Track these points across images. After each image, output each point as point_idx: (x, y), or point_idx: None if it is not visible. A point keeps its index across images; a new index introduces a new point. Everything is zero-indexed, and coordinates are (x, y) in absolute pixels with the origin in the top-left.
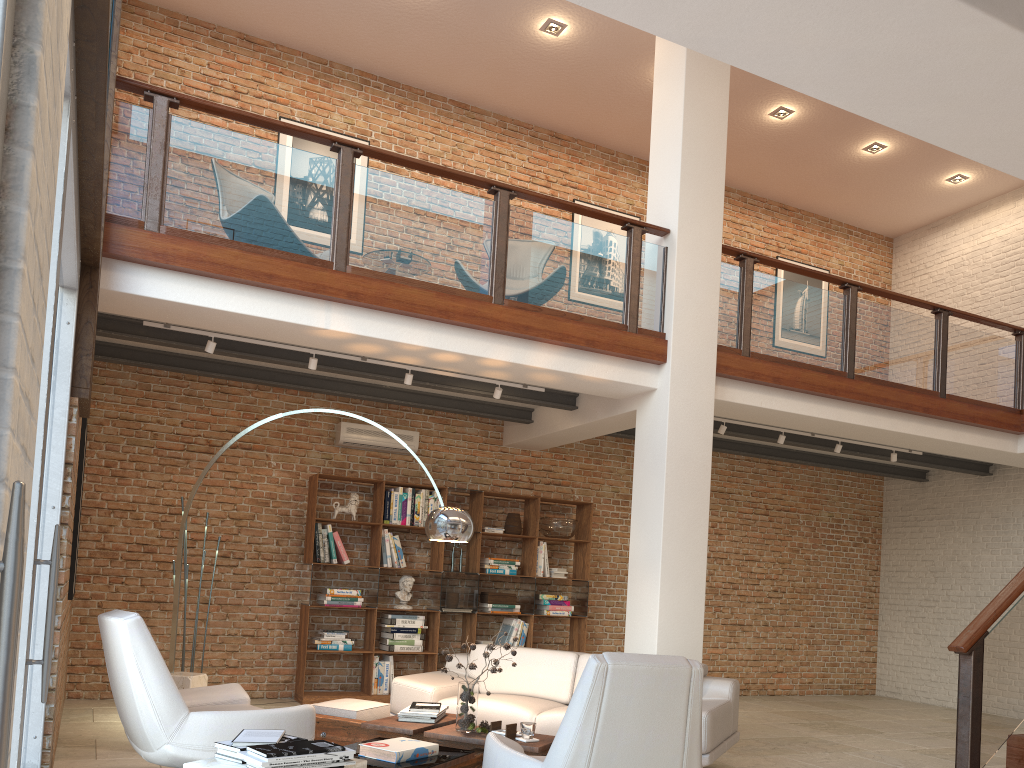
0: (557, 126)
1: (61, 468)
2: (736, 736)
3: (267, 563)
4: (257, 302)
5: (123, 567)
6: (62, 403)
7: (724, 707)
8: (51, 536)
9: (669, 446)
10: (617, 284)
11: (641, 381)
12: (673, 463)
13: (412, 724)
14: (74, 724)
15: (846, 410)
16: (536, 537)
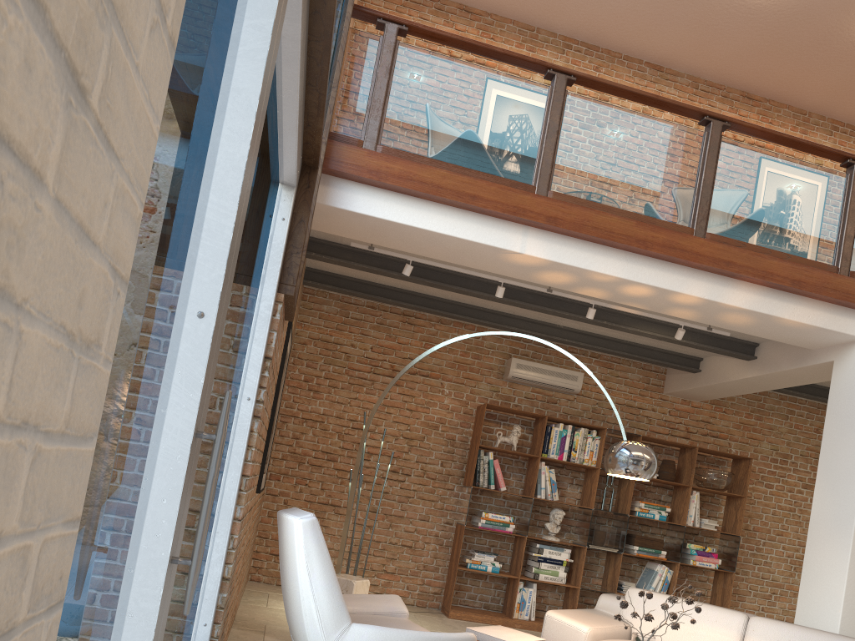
0: (750, 86)
1: (260, 361)
2: None
3: (430, 482)
4: (458, 223)
5: (308, 471)
6: (268, 297)
7: None
8: (243, 427)
9: None
10: (830, 223)
11: (847, 329)
12: None
13: None
14: (250, 606)
15: None
16: (690, 486)
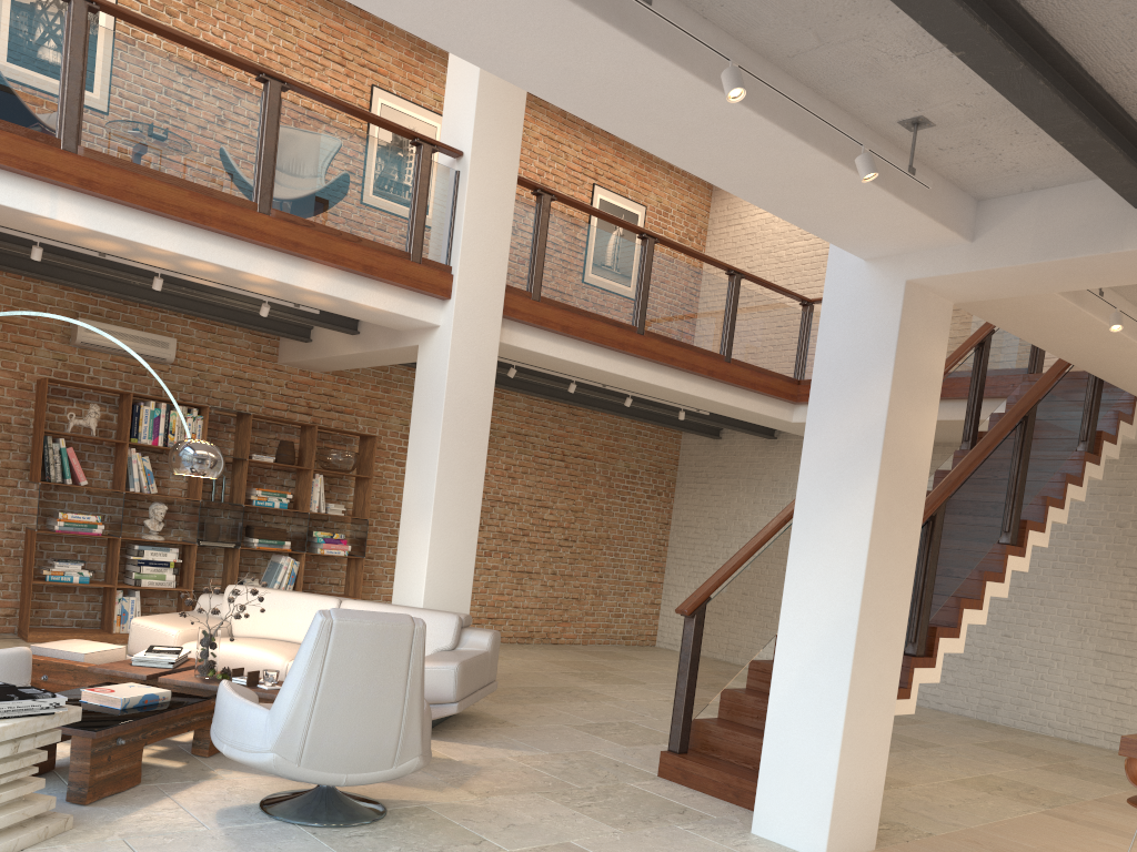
0: None
1: None
2: (493, 685)
3: None
4: None
5: None
6: None
7: (480, 658)
8: None
9: (448, 389)
10: (402, 206)
11: (423, 316)
12: (452, 407)
13: (147, 669)
14: None
15: (634, 366)
16: (312, 469)
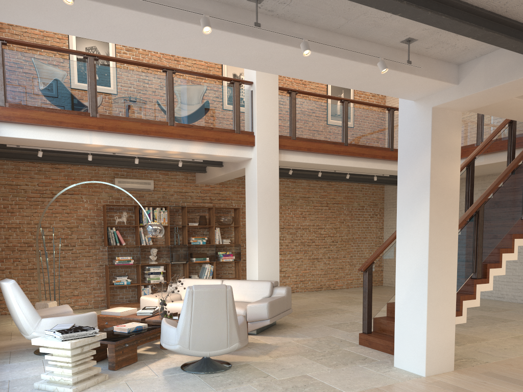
0: None
1: None
2: (289, 310)
3: (87, 247)
4: (56, 134)
5: (18, 254)
6: None
7: (280, 299)
8: None
9: (258, 185)
10: (229, 110)
11: (244, 155)
12: (260, 192)
13: (142, 316)
14: (2, 326)
15: (345, 160)
16: (214, 226)
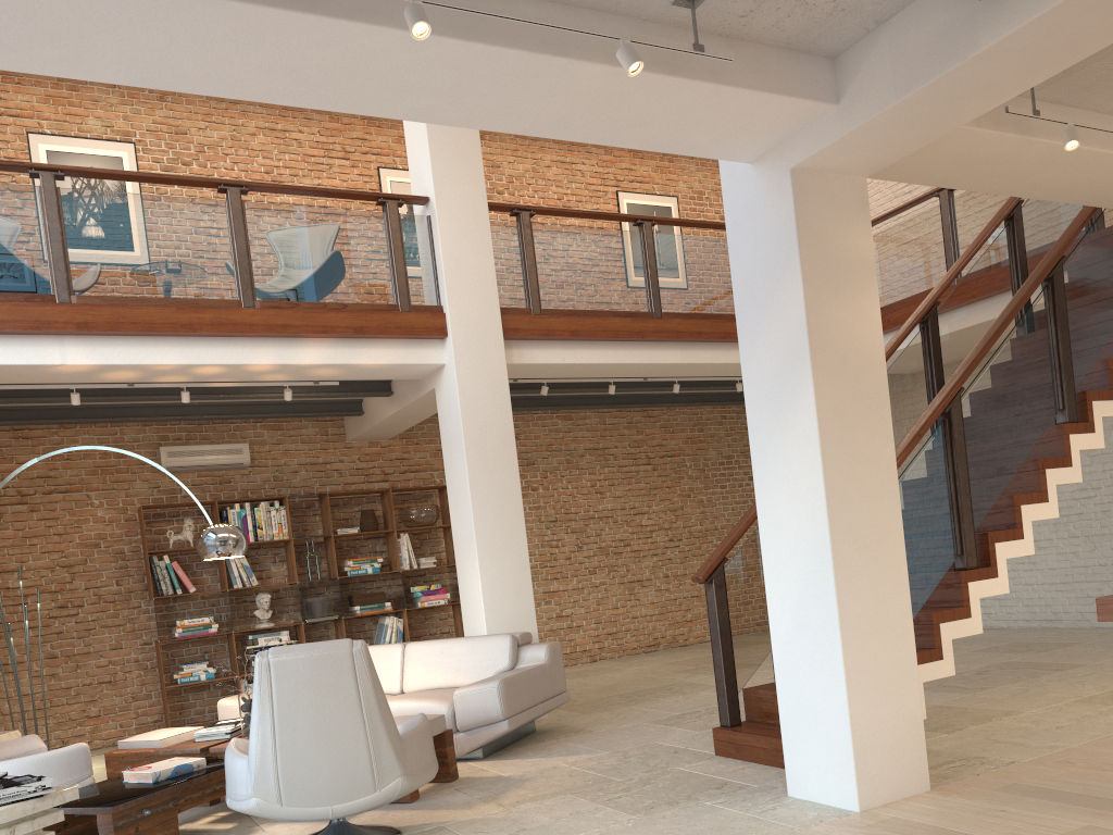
0: None
1: None
2: (562, 696)
3: (110, 606)
4: None
5: None
6: None
7: (532, 671)
8: None
9: (464, 421)
10: (381, 264)
11: (426, 359)
12: (472, 437)
13: (206, 743)
14: None
15: (661, 350)
16: (394, 530)
